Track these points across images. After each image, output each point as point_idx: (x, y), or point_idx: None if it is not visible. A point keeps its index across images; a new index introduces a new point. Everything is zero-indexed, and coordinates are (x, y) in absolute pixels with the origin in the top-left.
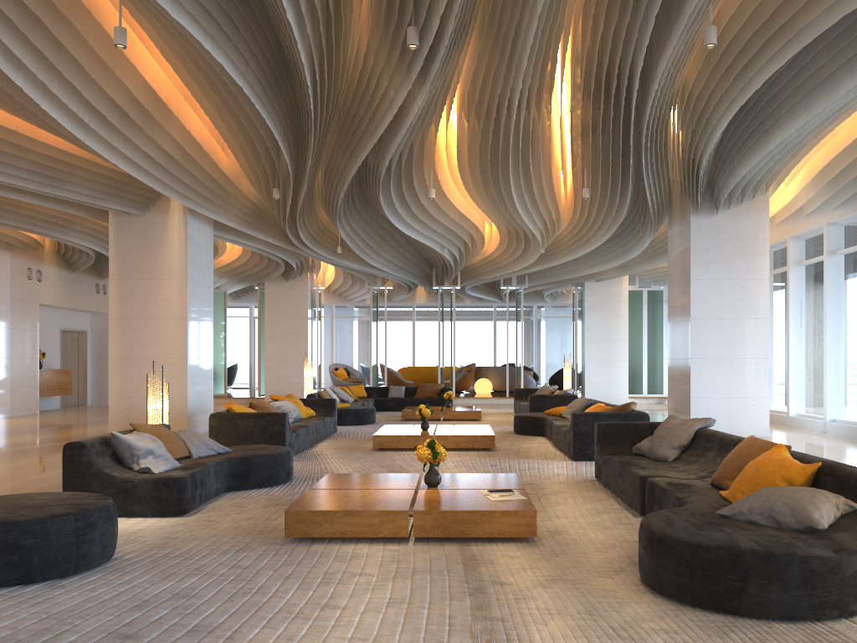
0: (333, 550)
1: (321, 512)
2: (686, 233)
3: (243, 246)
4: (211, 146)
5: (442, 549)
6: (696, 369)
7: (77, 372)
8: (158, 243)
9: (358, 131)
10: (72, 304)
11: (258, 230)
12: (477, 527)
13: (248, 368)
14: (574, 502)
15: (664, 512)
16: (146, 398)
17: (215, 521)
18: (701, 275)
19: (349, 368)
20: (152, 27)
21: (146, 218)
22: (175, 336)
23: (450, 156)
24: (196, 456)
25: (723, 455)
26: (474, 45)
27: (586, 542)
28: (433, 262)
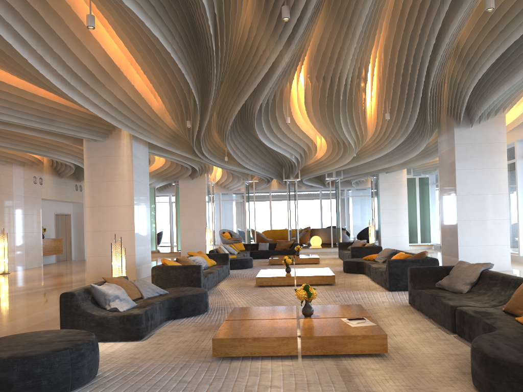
0: (247, 366)
1: (237, 339)
2: (451, 140)
3: (166, 158)
4: (147, 95)
5: (323, 364)
6: (461, 228)
7: (65, 240)
8: (114, 158)
9: (243, 80)
10: (61, 198)
11: (176, 148)
12: (346, 347)
13: (169, 234)
14: (402, 323)
15: (486, 337)
16: (109, 256)
17: (162, 343)
18: (462, 166)
19: (231, 232)
20: (111, 15)
21: (106, 142)
22: (126, 217)
23: (298, 96)
24: (146, 297)
25: (506, 290)
26: (320, 20)
27: (422, 356)
28: (283, 164)
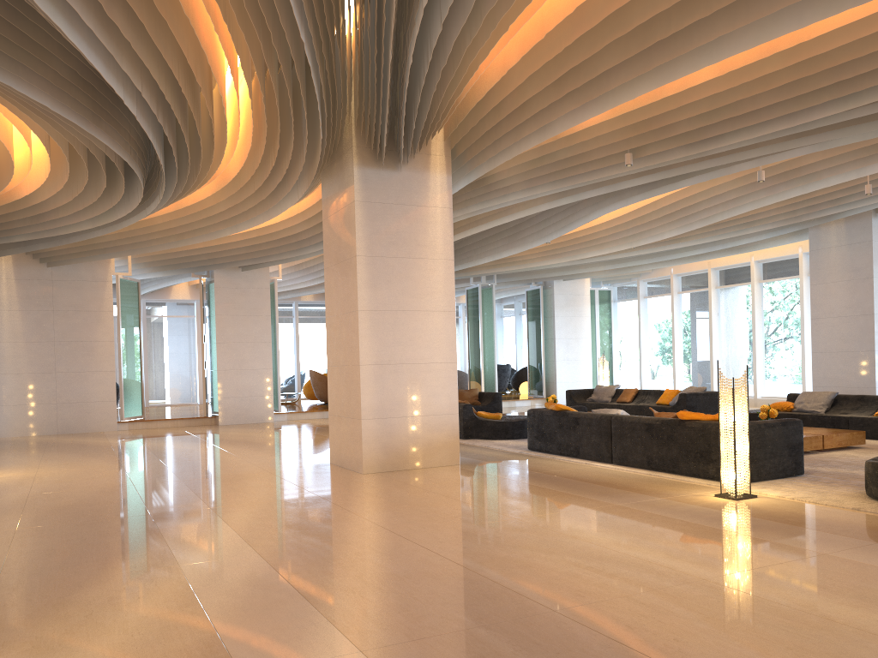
0: None
1: None
2: (861, 234)
3: None
4: None
5: None
6: None
7: None
8: (417, 210)
9: None
10: None
11: None
12: None
13: None
14: None
15: None
16: (408, 417)
17: None
18: None
19: None
20: None
21: (401, 175)
22: (441, 334)
23: None
24: None
25: None
26: None
27: None
28: None
